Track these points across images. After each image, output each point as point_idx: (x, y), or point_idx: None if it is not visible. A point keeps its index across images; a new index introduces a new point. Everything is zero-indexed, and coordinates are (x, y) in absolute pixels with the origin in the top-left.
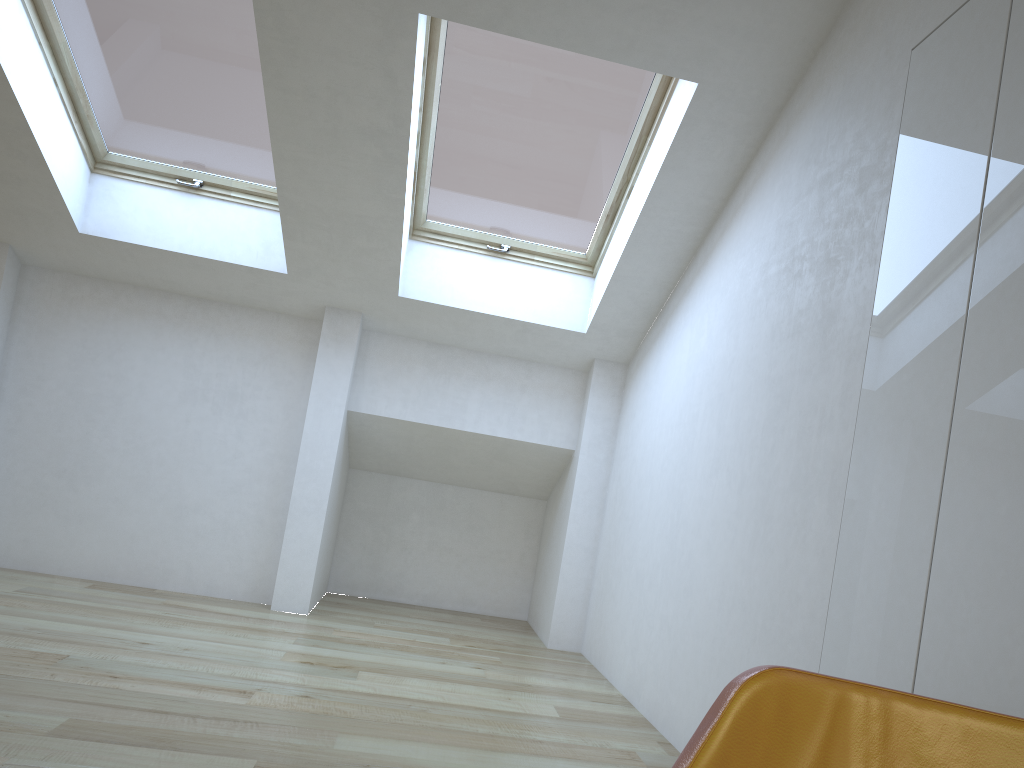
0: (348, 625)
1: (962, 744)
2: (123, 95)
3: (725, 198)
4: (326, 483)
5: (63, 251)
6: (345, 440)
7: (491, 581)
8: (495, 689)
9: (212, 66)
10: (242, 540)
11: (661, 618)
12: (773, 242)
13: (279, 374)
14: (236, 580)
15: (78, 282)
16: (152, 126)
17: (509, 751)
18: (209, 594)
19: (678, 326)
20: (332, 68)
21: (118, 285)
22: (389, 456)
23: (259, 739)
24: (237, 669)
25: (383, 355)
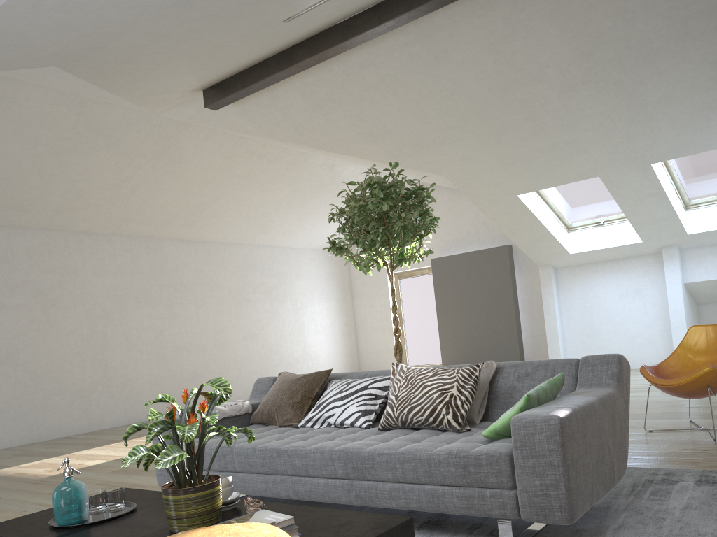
0: None
1: None
2: (571, 208)
3: None
4: (682, 314)
5: (566, 260)
6: (687, 295)
7: None
8: None
9: (595, 190)
10: (657, 344)
11: None
12: None
13: (652, 278)
14: (659, 359)
15: (573, 268)
16: (582, 212)
17: None
18: None
19: None
20: (631, 185)
21: (586, 265)
22: (711, 295)
23: None
24: None
25: (691, 257)
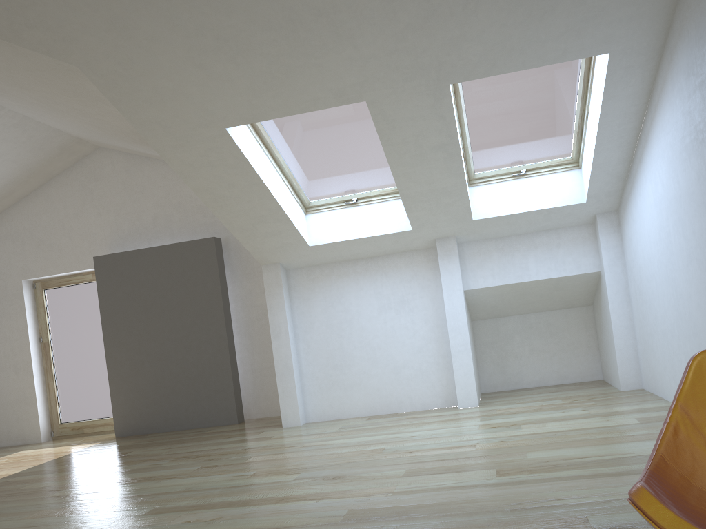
0: (502, 406)
1: None
2: (312, 173)
3: (646, 101)
4: (465, 333)
5: (303, 257)
6: (466, 307)
7: (573, 362)
8: (598, 417)
9: (350, 143)
10: (431, 376)
11: (684, 353)
12: (682, 124)
13: (422, 283)
14: (435, 398)
15: (313, 269)
16: (327, 181)
17: (617, 442)
18: (424, 408)
19: (641, 182)
20: (413, 126)
21: (331, 264)
22: (492, 308)
23: (491, 461)
24: (461, 437)
25: (473, 254)
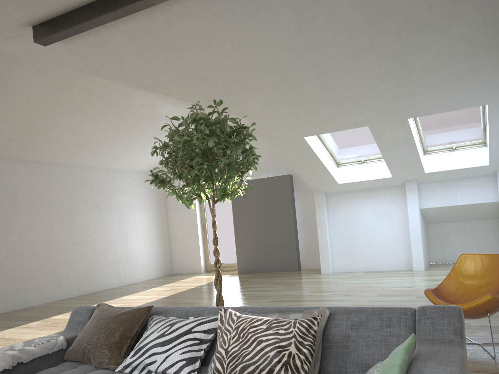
0: (436, 271)
1: (485, 257)
2: (341, 149)
3: None
4: (419, 231)
5: (335, 188)
6: (421, 217)
7: (485, 250)
8: None
9: (360, 136)
10: (400, 253)
11: None
12: None
13: (397, 203)
14: (401, 264)
15: (339, 194)
16: (349, 152)
17: None
18: (395, 269)
19: None
20: (391, 134)
21: (349, 192)
22: (437, 217)
23: (416, 293)
24: (408, 283)
25: (426, 189)
